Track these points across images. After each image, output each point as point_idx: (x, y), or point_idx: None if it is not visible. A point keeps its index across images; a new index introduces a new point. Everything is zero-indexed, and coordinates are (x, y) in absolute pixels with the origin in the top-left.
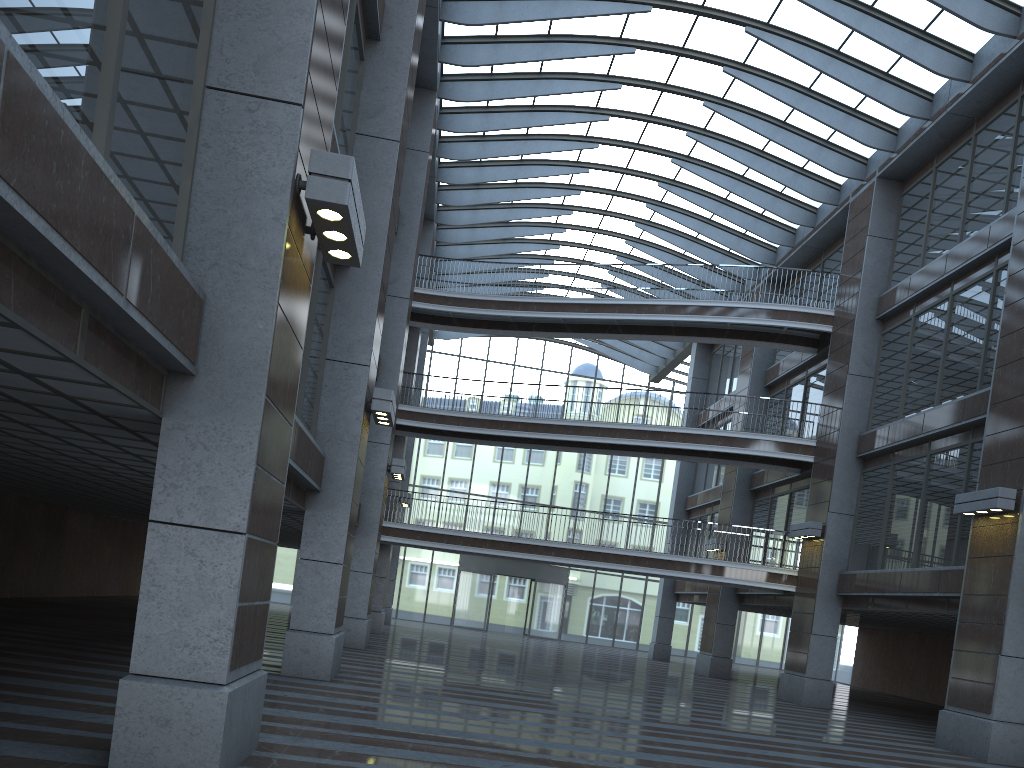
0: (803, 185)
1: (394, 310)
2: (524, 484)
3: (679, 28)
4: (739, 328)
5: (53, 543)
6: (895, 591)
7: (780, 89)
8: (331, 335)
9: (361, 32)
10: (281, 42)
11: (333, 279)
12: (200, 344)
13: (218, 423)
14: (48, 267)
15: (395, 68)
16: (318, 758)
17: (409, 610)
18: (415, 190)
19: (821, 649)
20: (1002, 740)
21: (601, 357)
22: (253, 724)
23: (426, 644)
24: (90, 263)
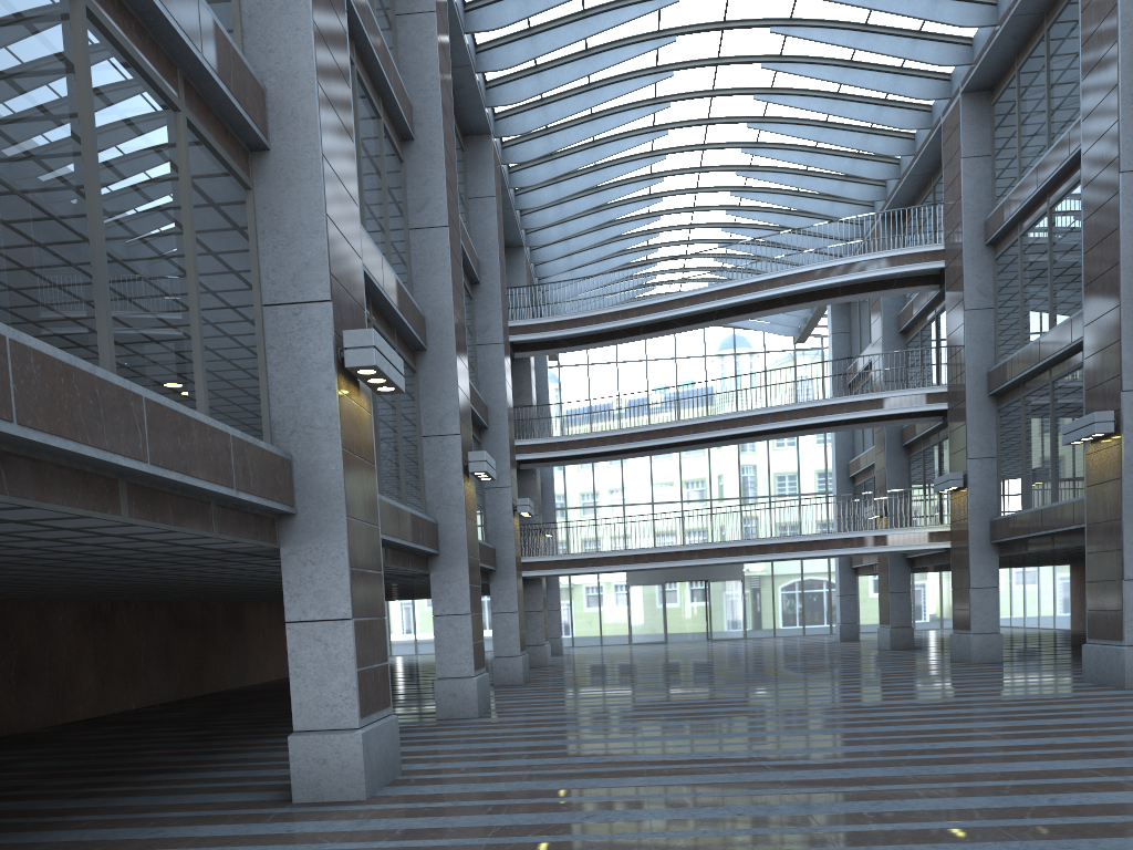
0: (889, 117)
1: (491, 357)
2: (679, 483)
3: None
4: (850, 283)
5: (237, 637)
6: (1038, 530)
7: (834, 33)
8: (422, 414)
9: (394, 142)
10: (307, 258)
11: (414, 365)
12: (295, 490)
13: (318, 544)
14: (187, 490)
15: (432, 160)
16: (446, 774)
17: (585, 636)
18: (489, 236)
19: (983, 602)
20: None
21: (737, 330)
22: (392, 756)
23: (590, 668)
24: (210, 481)
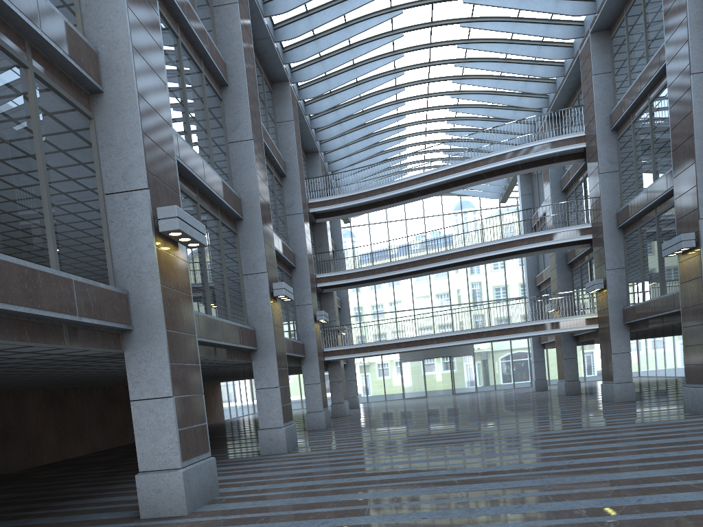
0: (545, 52)
1: (296, 222)
2: (430, 296)
3: None
4: (526, 161)
5: None
6: (653, 314)
7: (505, 0)
8: (242, 261)
9: (214, 87)
10: (131, 162)
11: (235, 230)
12: (131, 314)
13: (148, 348)
14: (40, 318)
15: (240, 98)
16: (247, 494)
17: (375, 395)
18: (291, 146)
19: (621, 362)
20: None
21: (462, 197)
22: (211, 484)
23: (372, 416)
24: (55, 311)
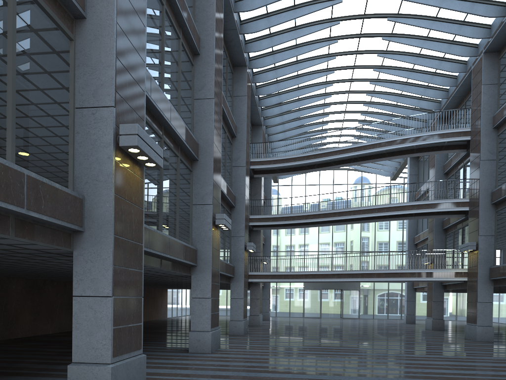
0: (445, 66)
1: (239, 173)
2: (331, 242)
3: (376, 1)
4: (421, 147)
5: None
6: None
7: (420, 21)
8: (193, 193)
9: (188, 54)
10: (102, 81)
11: (190, 168)
12: (84, 217)
13: (95, 250)
14: None
15: (208, 65)
16: None
17: (282, 312)
18: (242, 114)
19: (484, 310)
20: None
21: (363, 172)
22: (138, 379)
23: (280, 329)
24: None
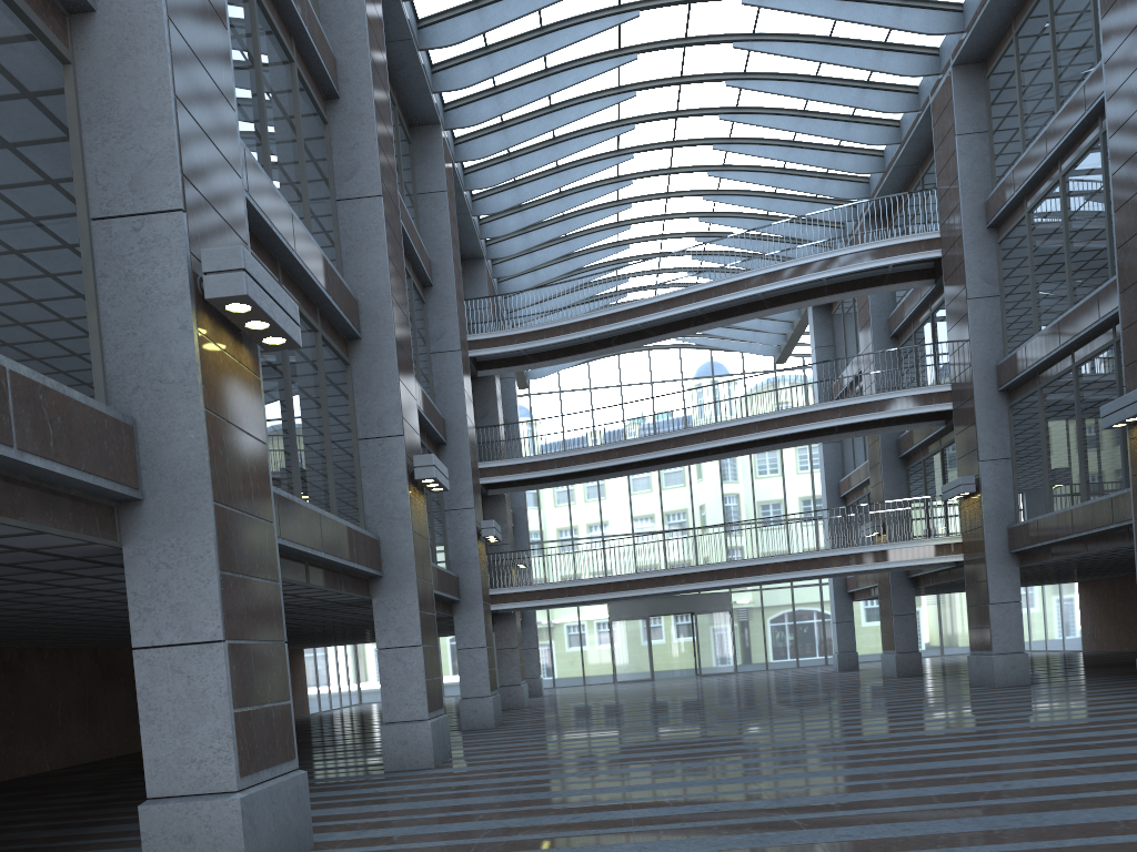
0: (873, 100)
1: (448, 366)
2: (660, 512)
3: None
4: (838, 281)
5: None
6: (1069, 533)
7: (812, 3)
8: (358, 413)
9: (314, 96)
10: (149, 154)
11: (346, 356)
12: (141, 468)
13: (174, 540)
14: None
15: (361, 121)
16: (371, 846)
17: (566, 676)
18: (441, 234)
19: (1005, 619)
20: None
21: (714, 351)
22: (297, 825)
23: (571, 708)
24: None
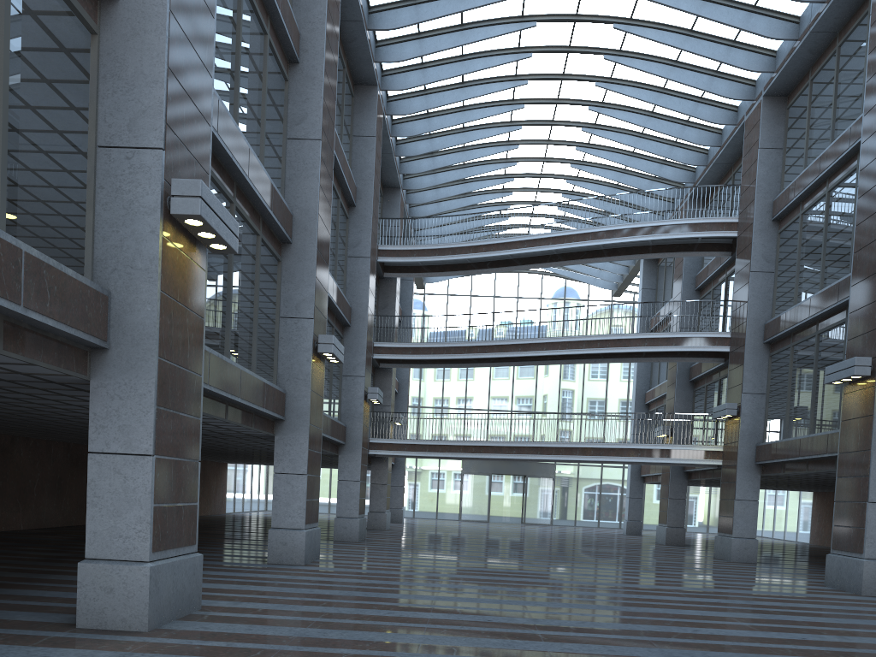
0: (703, 112)
1: (359, 268)
2: (511, 396)
3: None
4: (660, 243)
5: None
6: (796, 456)
7: (665, 34)
8: (282, 298)
9: (280, 60)
10: (144, 106)
11: (278, 255)
12: (110, 326)
13: (127, 380)
14: None
15: (312, 82)
16: (241, 613)
17: (424, 510)
18: (367, 169)
19: (745, 512)
20: (874, 575)
21: (568, 280)
22: (190, 591)
23: (419, 535)
24: None
